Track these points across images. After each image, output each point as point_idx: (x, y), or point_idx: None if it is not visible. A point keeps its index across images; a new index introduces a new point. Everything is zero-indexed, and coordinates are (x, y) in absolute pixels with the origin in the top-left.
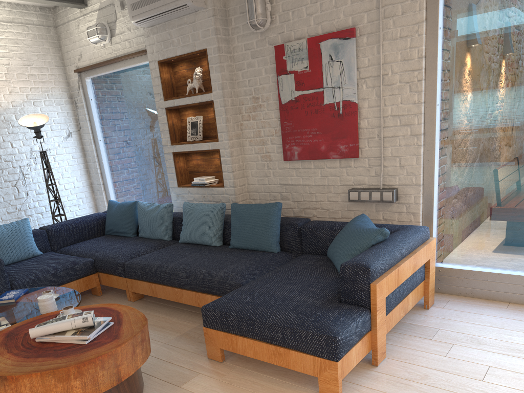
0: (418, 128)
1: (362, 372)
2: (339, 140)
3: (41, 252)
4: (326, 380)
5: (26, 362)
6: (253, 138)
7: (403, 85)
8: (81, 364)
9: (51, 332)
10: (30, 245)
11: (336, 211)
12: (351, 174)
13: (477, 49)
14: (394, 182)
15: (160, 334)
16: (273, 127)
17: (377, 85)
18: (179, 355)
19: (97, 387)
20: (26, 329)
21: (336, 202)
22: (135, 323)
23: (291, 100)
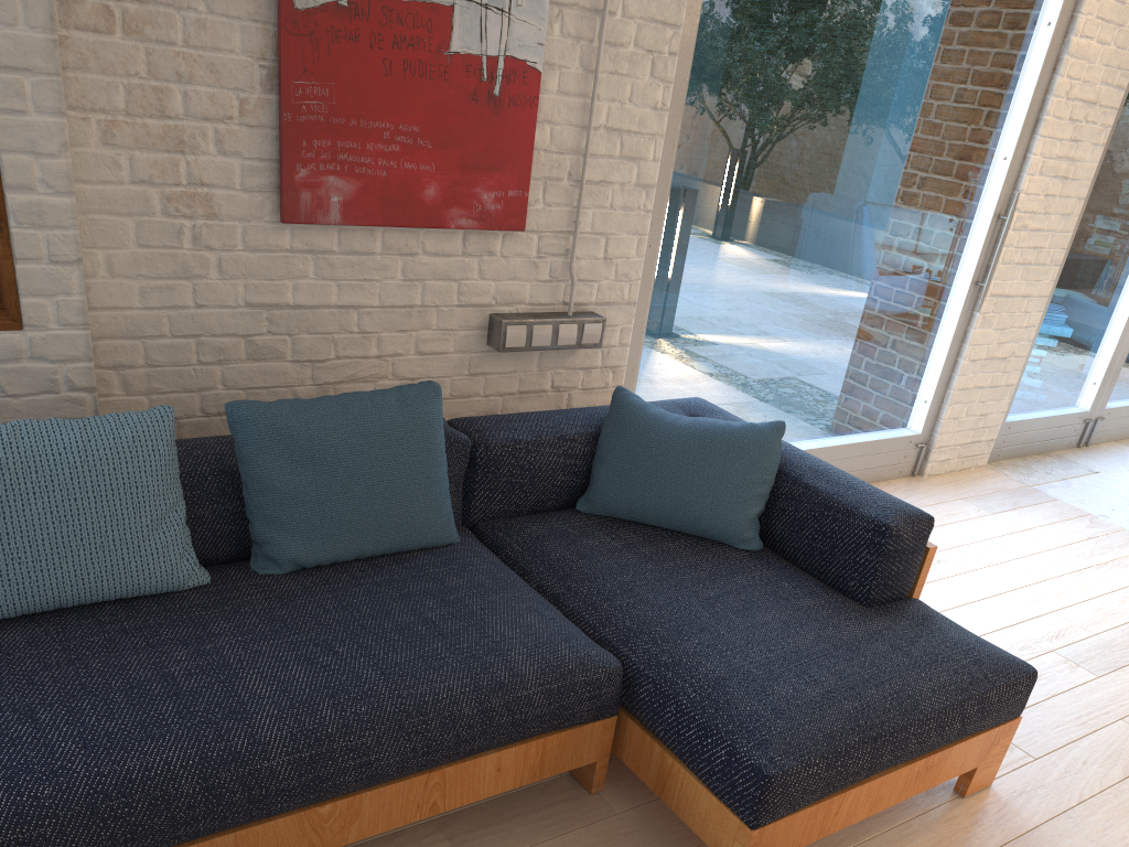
0: (652, 171)
1: None
2: (480, 177)
3: None
4: (988, 762)
5: None
6: (125, 118)
7: (641, 54)
8: None
9: None
10: None
11: (439, 379)
12: (491, 274)
13: (746, 12)
14: (588, 298)
15: None
16: (230, 86)
17: (587, 35)
18: None
19: None
20: None
21: (442, 356)
22: None
23: (335, 3)
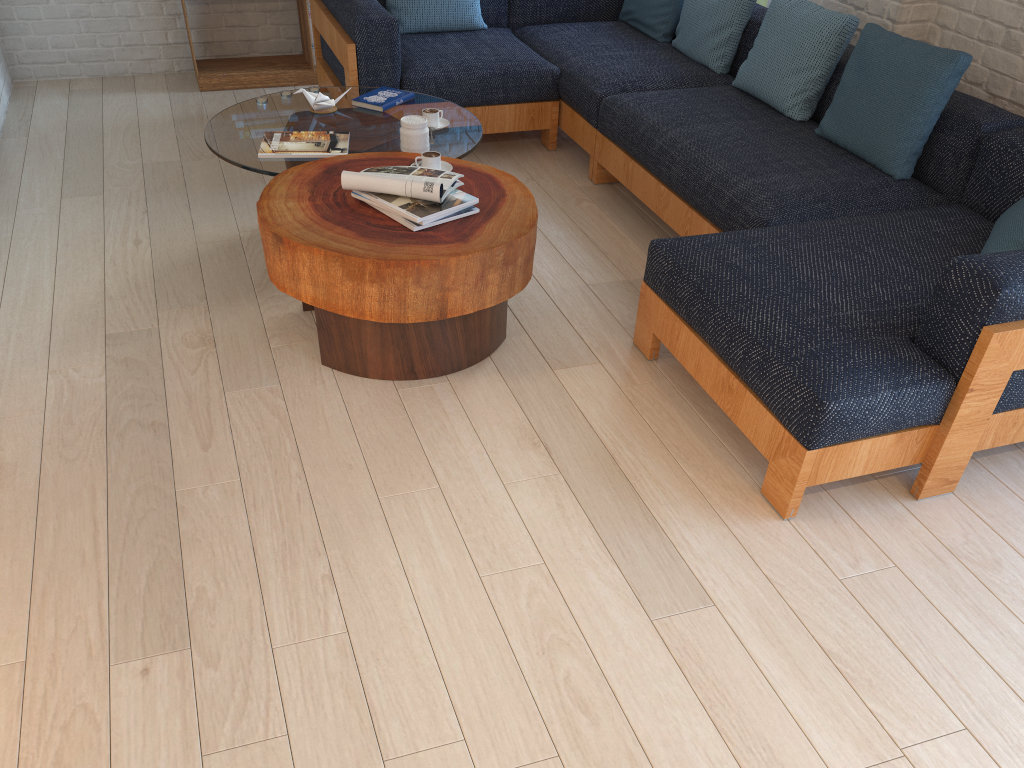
0: None
1: (876, 495)
2: None
3: (488, 23)
4: (778, 474)
5: (319, 225)
6: None
7: None
8: (383, 262)
9: (373, 191)
10: (468, 5)
11: None
12: None
13: None
14: None
15: (592, 266)
16: None
17: None
18: (592, 316)
19: (403, 311)
20: (357, 171)
21: None
22: (511, 226)
23: None
